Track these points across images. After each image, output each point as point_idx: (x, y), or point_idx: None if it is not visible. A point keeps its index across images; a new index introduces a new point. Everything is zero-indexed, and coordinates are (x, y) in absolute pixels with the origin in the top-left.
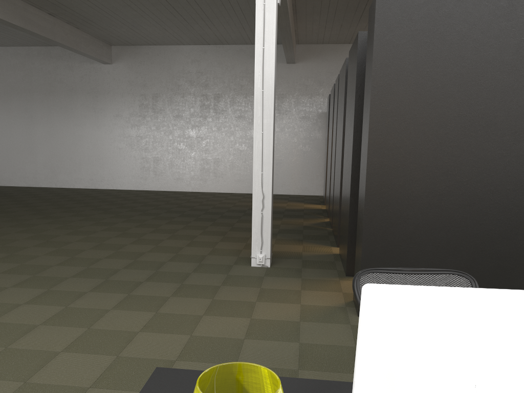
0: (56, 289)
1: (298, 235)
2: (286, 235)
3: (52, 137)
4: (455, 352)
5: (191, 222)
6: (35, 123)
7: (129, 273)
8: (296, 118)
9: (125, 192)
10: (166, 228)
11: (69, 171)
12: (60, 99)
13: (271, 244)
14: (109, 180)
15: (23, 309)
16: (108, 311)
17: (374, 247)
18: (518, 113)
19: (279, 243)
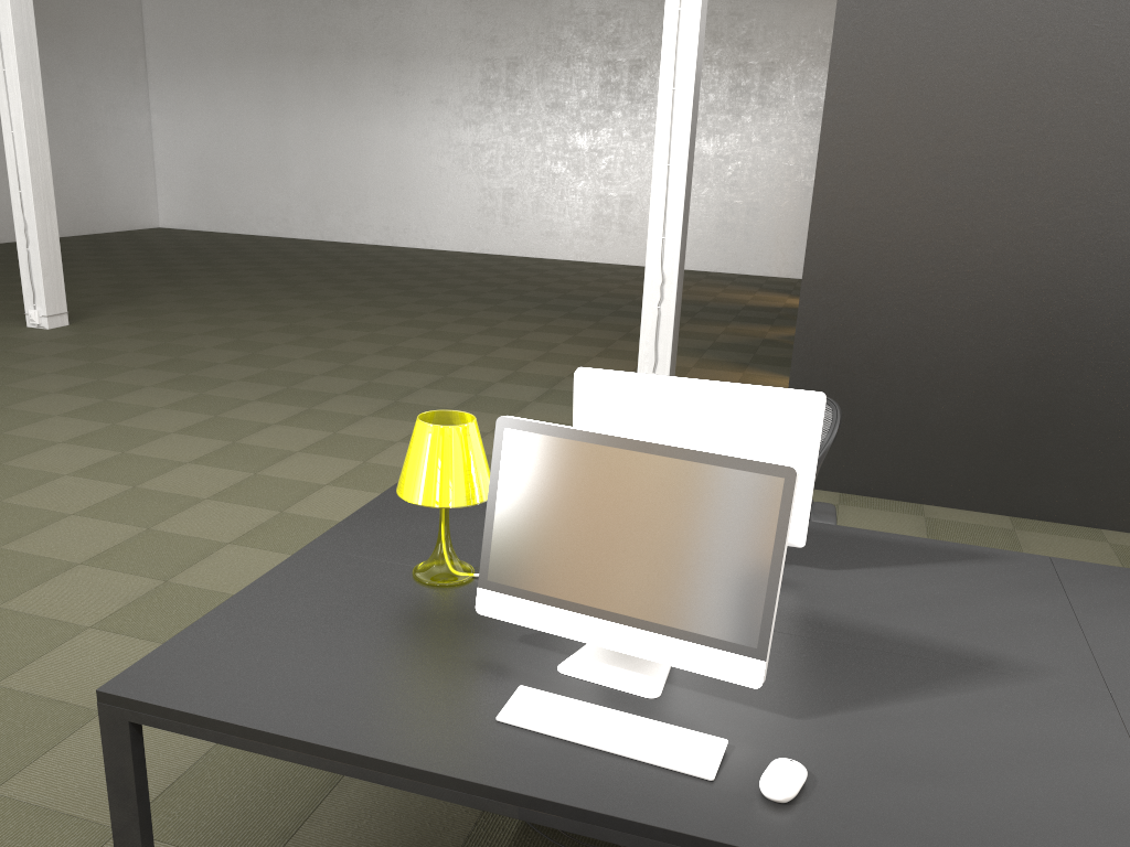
0: (321, 409)
1: (744, 354)
2: (722, 354)
3: (317, 143)
4: (648, 430)
5: (554, 320)
6: (287, 113)
7: (433, 394)
8: (796, 117)
9: (446, 256)
10: (507, 329)
11: (346, 210)
12: (333, 65)
13: (673, 365)
14: (419, 231)
15: (275, 431)
16: (394, 443)
17: (810, 374)
18: (1075, 158)
19: (702, 367)
